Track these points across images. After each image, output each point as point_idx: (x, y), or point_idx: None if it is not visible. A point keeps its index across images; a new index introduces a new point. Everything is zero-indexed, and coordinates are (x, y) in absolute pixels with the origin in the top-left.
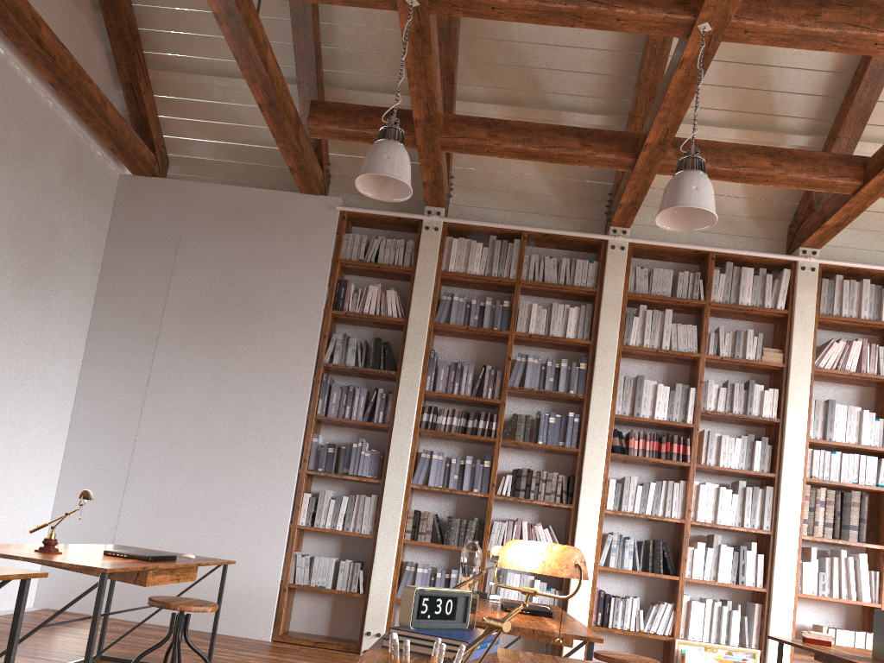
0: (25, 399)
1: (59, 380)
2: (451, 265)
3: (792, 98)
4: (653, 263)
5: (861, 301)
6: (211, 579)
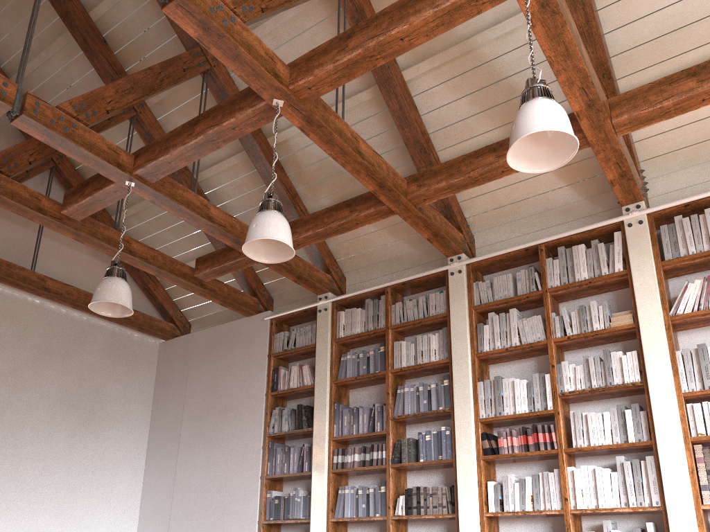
0: (90, 503)
1: (122, 486)
2: (341, 332)
3: None
4: (507, 272)
5: (708, 232)
6: None
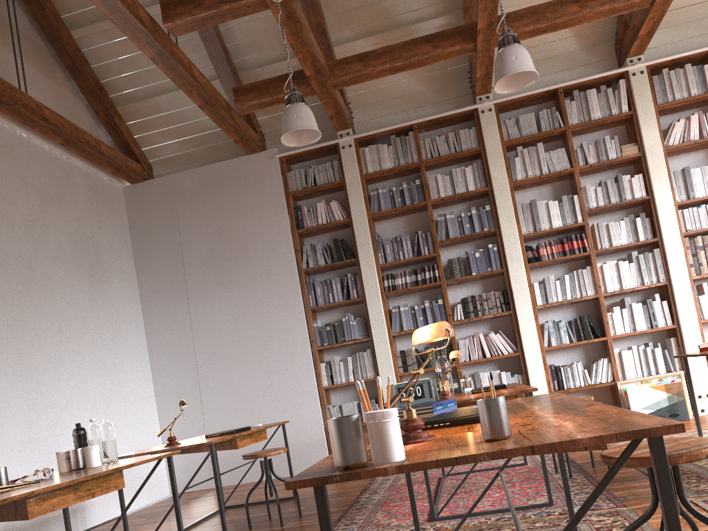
0: (118, 360)
1: (134, 341)
2: (369, 168)
3: None
4: (517, 112)
5: (688, 83)
6: (278, 441)
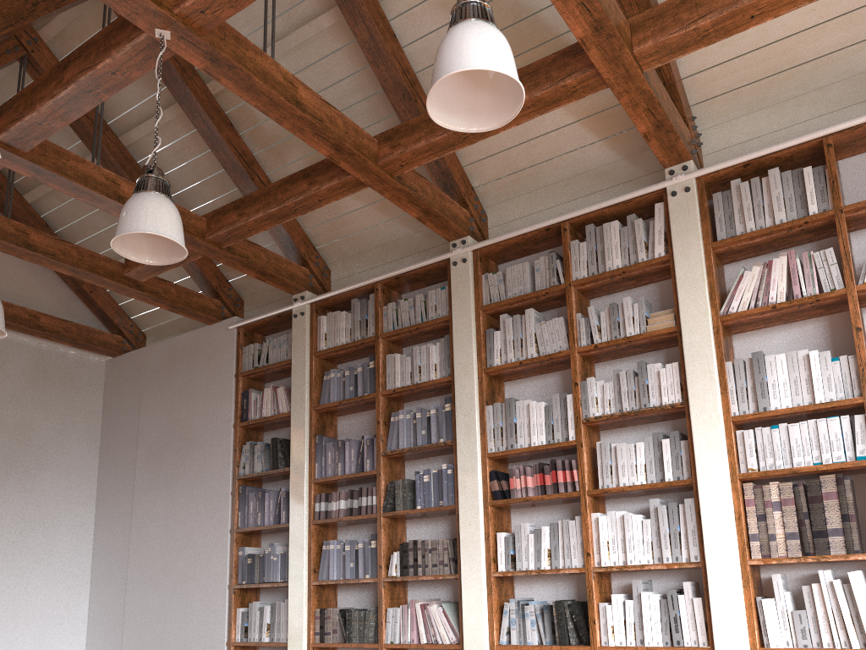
0: (23, 569)
1: (65, 545)
2: (322, 343)
3: None
4: (527, 260)
5: (772, 201)
6: None
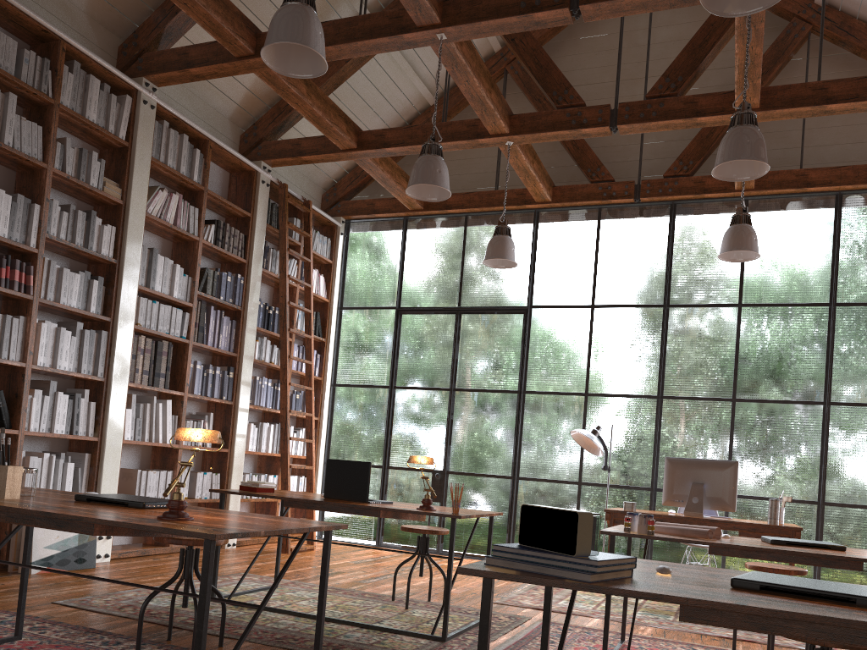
0: None
1: None
2: None
3: None
4: None
5: (182, 156)
6: None
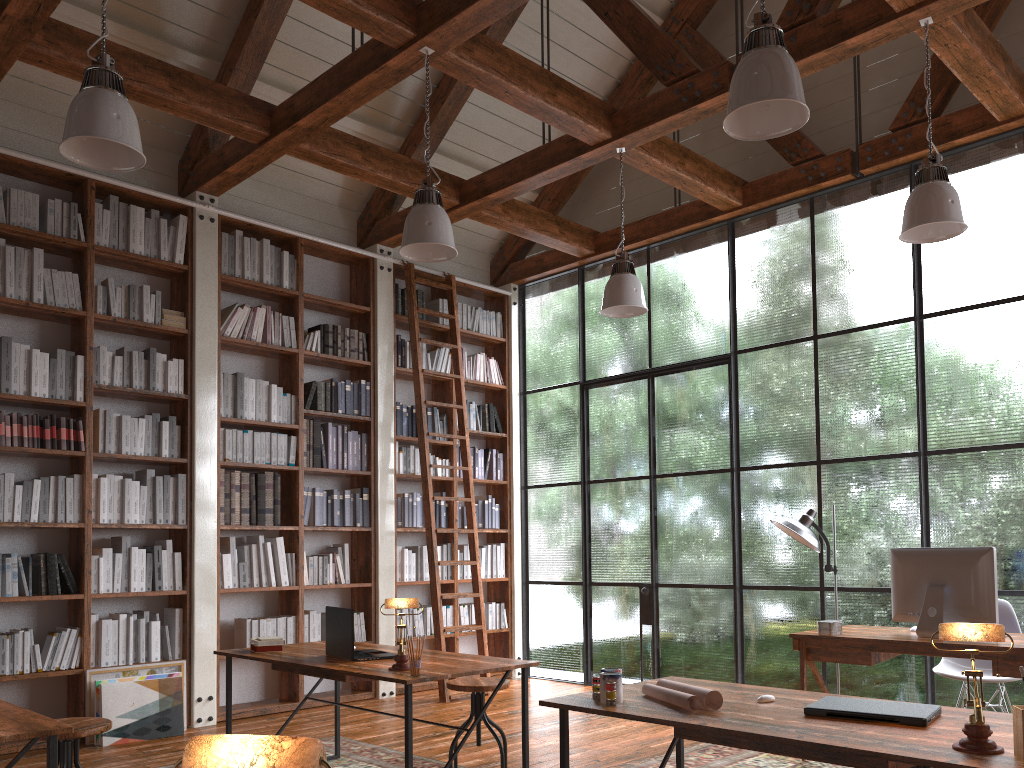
0: None
1: None
2: None
3: (183, 4)
4: (6, 179)
5: (263, 264)
6: None
